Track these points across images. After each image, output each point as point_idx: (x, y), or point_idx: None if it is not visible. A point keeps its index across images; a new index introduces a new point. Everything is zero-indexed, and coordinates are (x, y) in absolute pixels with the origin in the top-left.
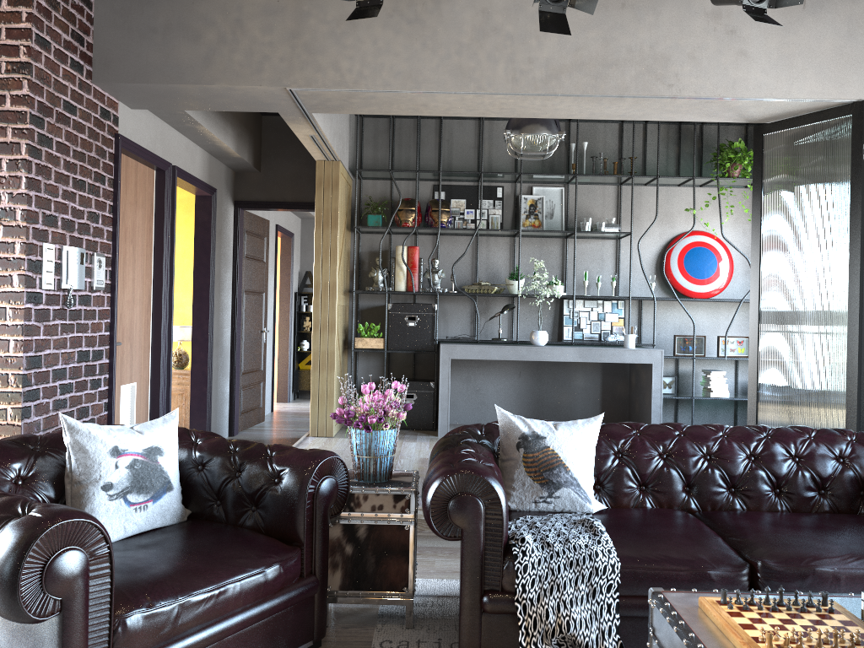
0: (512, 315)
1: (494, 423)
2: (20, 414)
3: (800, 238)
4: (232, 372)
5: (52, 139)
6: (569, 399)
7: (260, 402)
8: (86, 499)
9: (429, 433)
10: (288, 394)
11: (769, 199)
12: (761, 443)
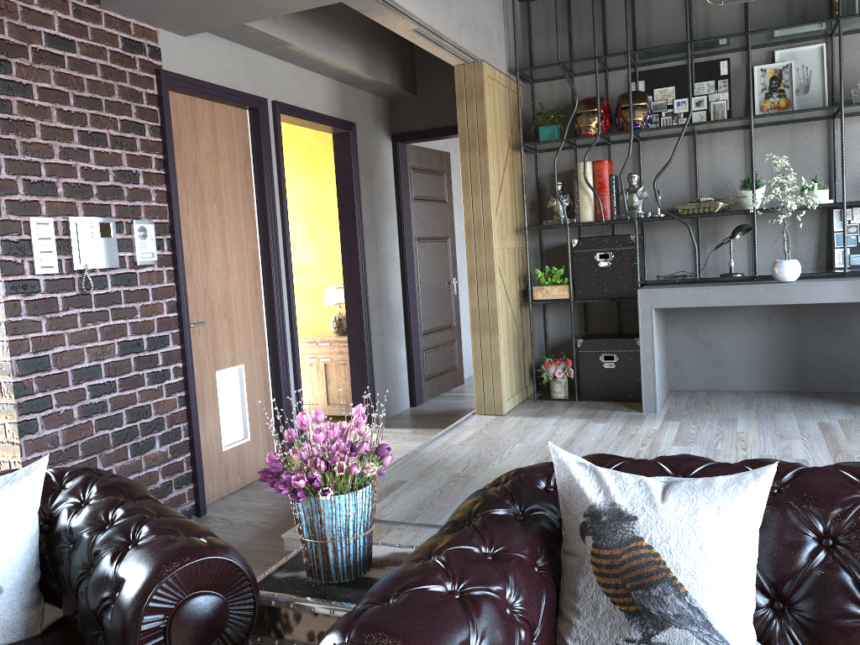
0: (753, 238)
1: None
2: (17, 431)
3: None
4: (407, 334)
5: (30, 85)
6: (849, 352)
7: (454, 364)
8: None
9: (633, 406)
10: None
11: None
12: None
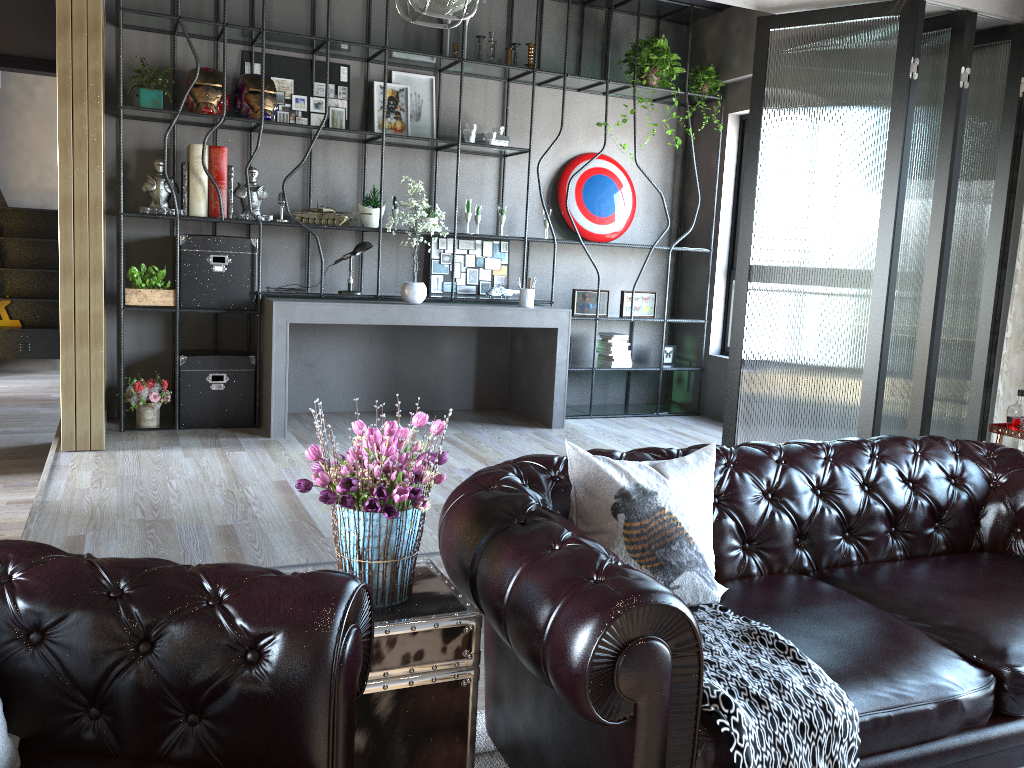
0: (361, 257)
1: (530, 461)
2: None
3: (813, 176)
4: None
5: None
6: (435, 373)
7: None
8: None
9: (252, 432)
10: None
11: (772, 120)
12: (874, 466)
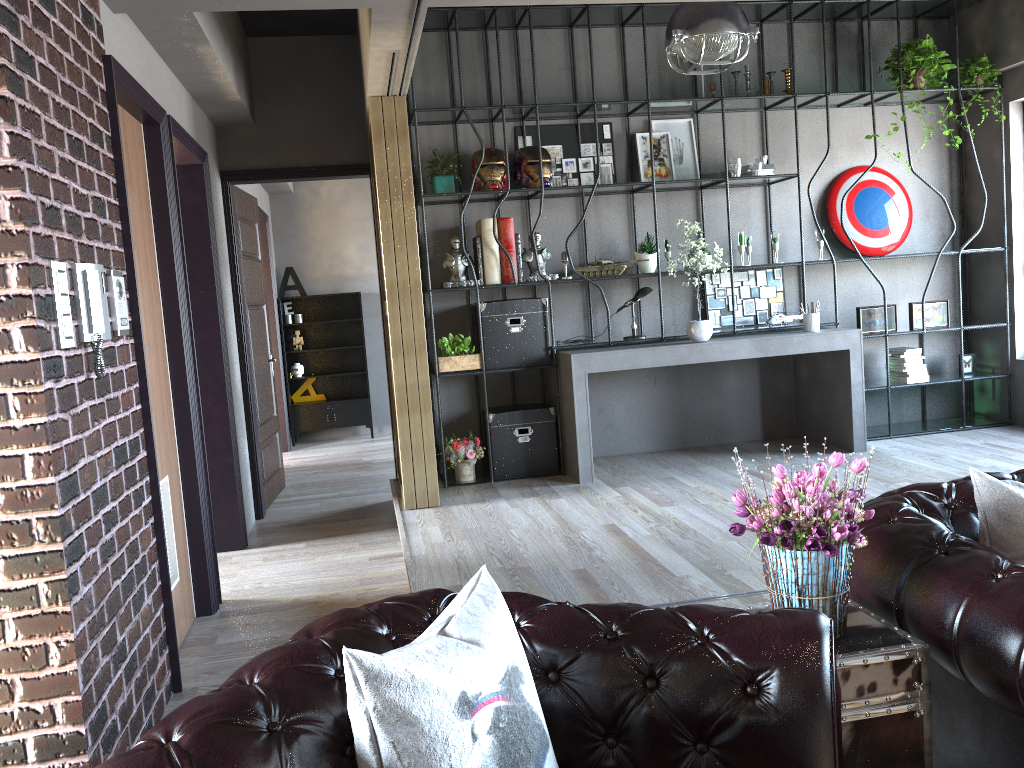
0: (639, 302)
1: (918, 490)
2: (66, 592)
3: None
4: (249, 427)
5: (33, 59)
6: (720, 407)
7: (279, 462)
8: None
9: (560, 479)
10: (287, 440)
11: None
12: None
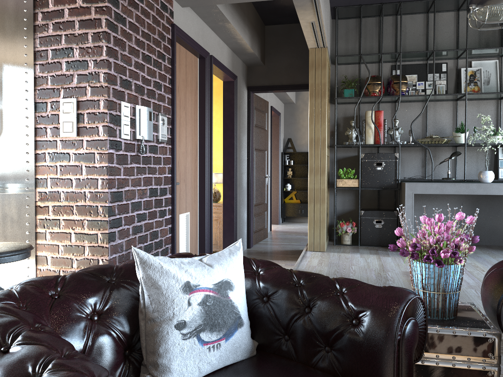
0: (455, 160)
1: None
2: (107, 238)
3: None
4: (248, 204)
5: (125, 19)
6: None
7: (265, 225)
8: (160, 339)
9: None
10: (278, 219)
11: None
12: None
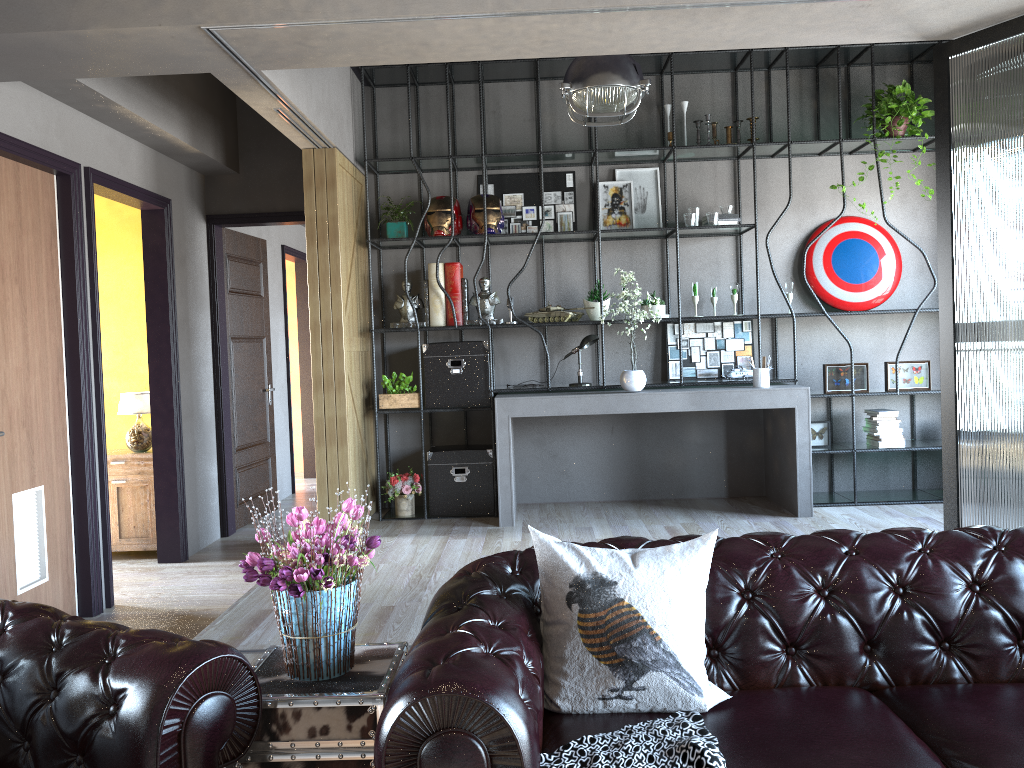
0: (597, 349)
1: None
2: None
3: (1015, 212)
4: (220, 450)
5: None
6: (681, 460)
7: (269, 485)
8: None
9: (488, 521)
10: None
11: (962, 156)
12: (991, 561)
